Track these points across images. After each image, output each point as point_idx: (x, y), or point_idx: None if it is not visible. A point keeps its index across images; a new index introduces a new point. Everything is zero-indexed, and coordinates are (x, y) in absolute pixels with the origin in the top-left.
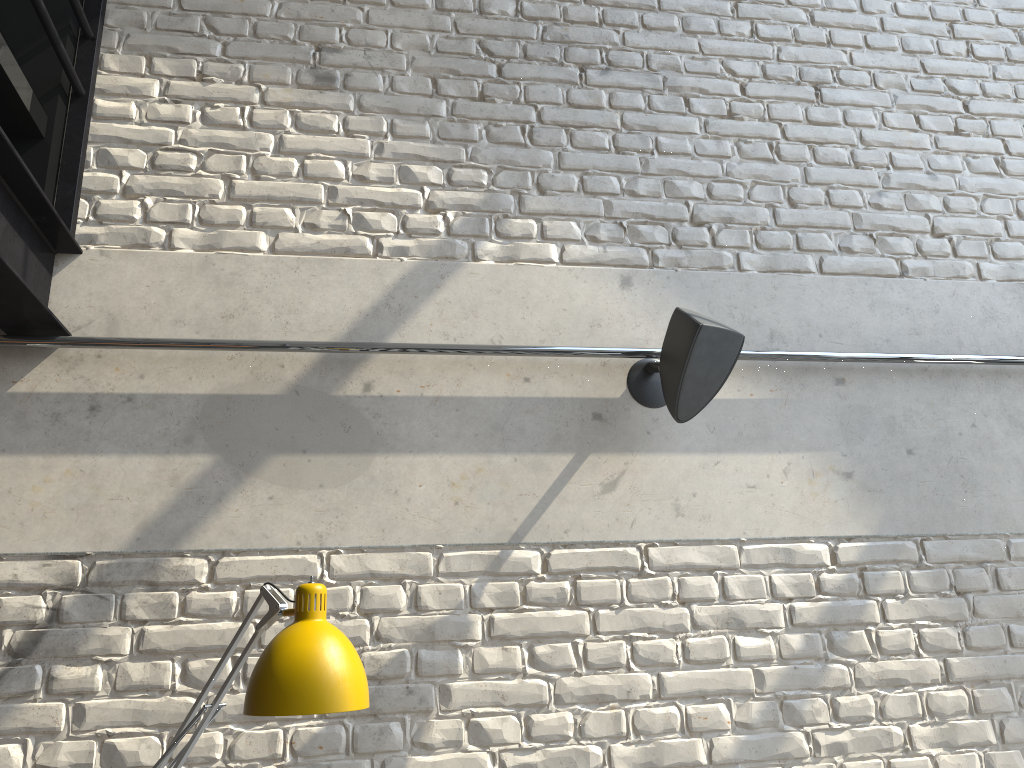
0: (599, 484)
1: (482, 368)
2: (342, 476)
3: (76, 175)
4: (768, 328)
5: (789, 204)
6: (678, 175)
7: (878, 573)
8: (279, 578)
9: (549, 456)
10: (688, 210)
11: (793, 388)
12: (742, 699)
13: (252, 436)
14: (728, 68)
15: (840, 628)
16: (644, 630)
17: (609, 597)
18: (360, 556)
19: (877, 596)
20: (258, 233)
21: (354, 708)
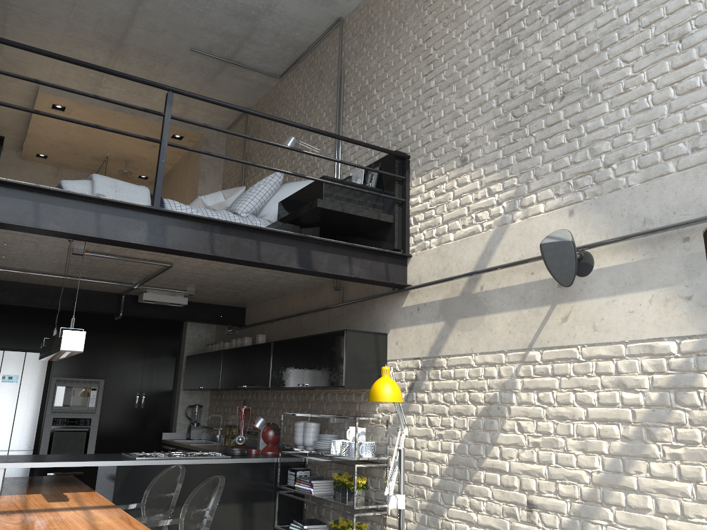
0: (560, 318)
1: (516, 271)
2: (476, 325)
3: (405, 230)
4: (642, 217)
5: (660, 132)
6: (596, 142)
7: (706, 357)
8: (462, 364)
9: (541, 307)
10: (600, 161)
11: (656, 250)
12: (626, 424)
13: (452, 313)
14: (623, 60)
15: (682, 390)
16: (580, 387)
17: (564, 372)
18: (482, 356)
19: (706, 371)
20: (450, 234)
21: (383, 401)
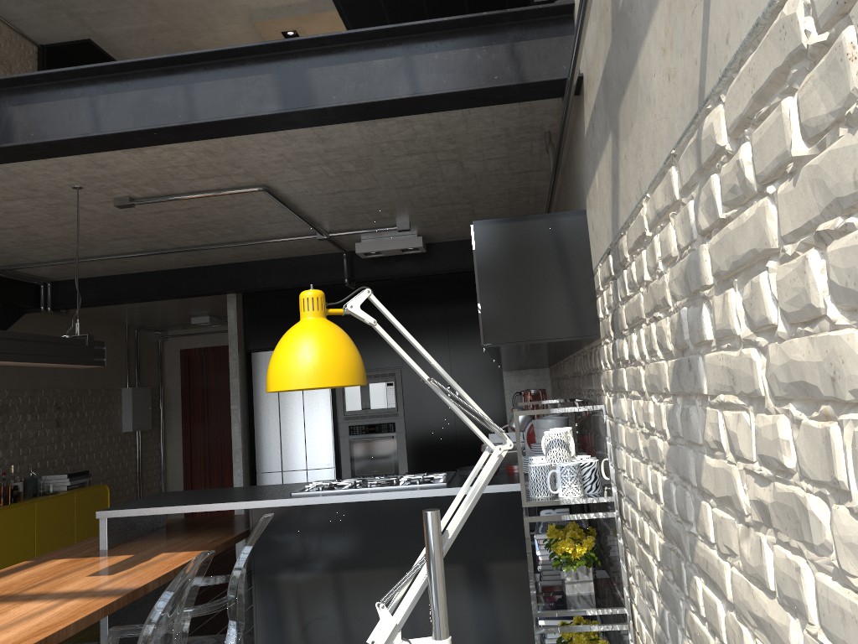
0: None
1: None
2: (634, 104)
3: None
4: None
5: None
6: None
7: None
8: (640, 241)
9: None
10: None
11: None
12: None
13: (613, 99)
14: None
15: None
16: (834, 211)
17: (778, 150)
18: (653, 196)
19: None
20: None
21: (272, 390)
